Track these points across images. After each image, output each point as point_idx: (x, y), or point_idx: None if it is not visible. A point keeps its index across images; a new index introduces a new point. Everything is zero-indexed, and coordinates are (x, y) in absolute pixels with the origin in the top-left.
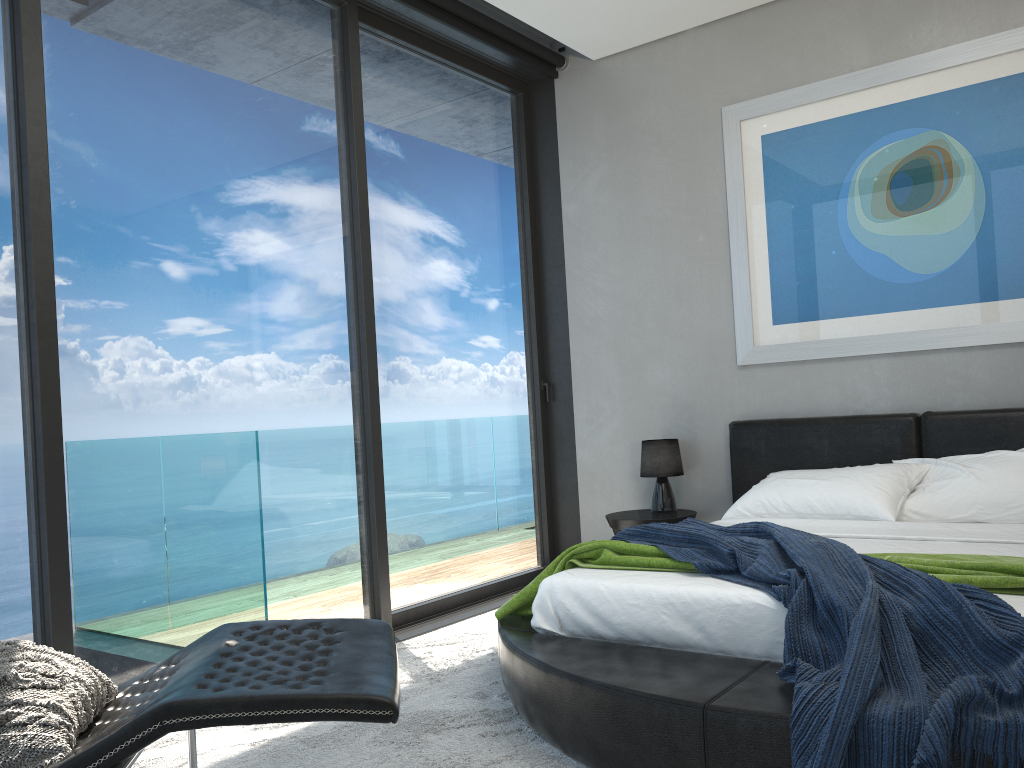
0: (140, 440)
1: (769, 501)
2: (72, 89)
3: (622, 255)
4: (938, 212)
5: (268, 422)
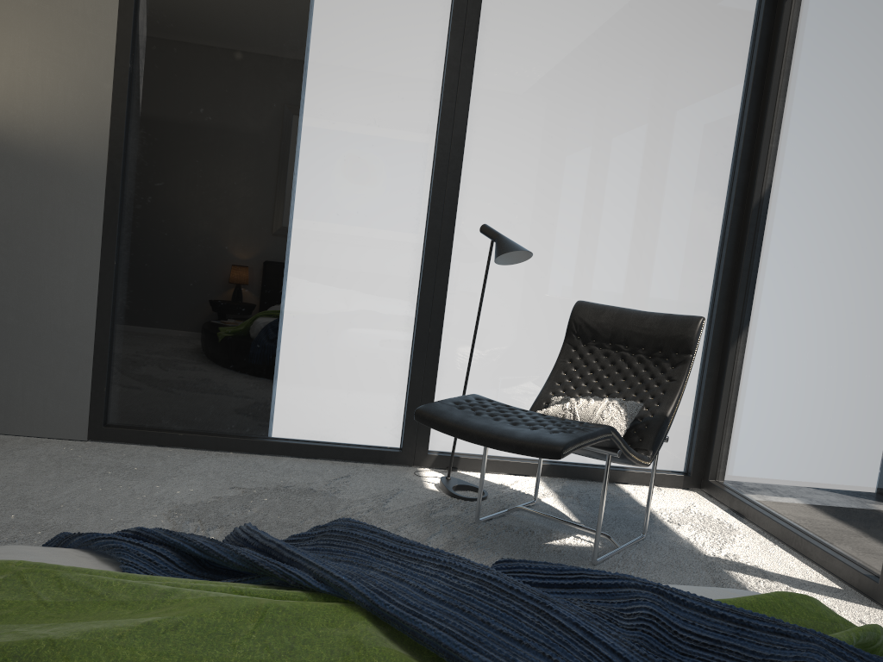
0: None
1: None
2: None
3: None
4: None
5: None
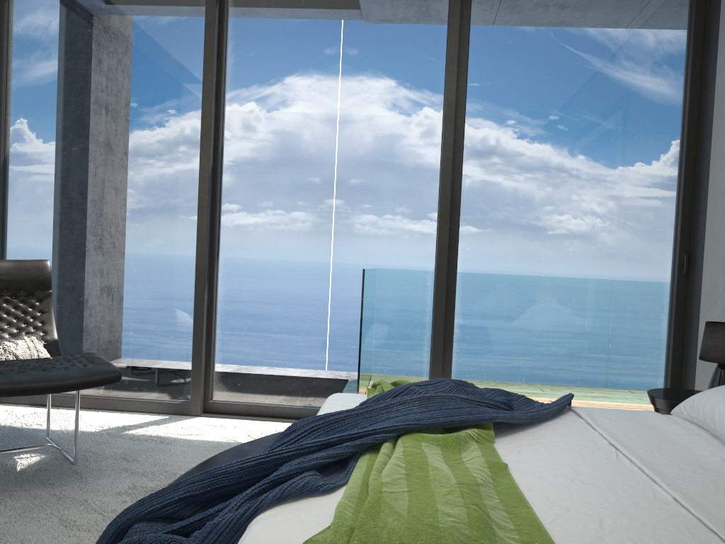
0: (263, 265)
1: (697, 404)
2: (243, 74)
3: None
4: None
5: (351, 263)
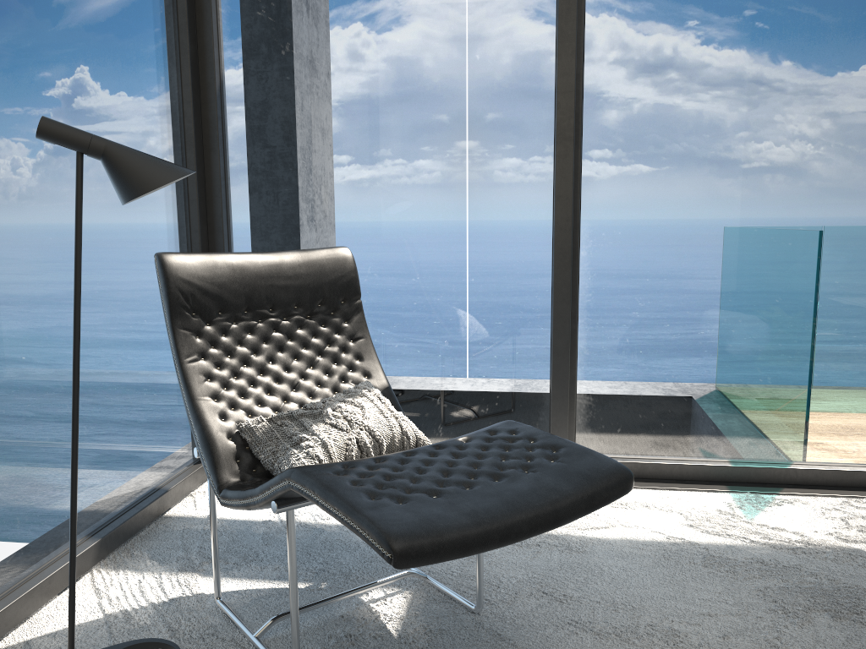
0: (660, 235)
1: None
2: None
3: None
4: None
5: (817, 223)
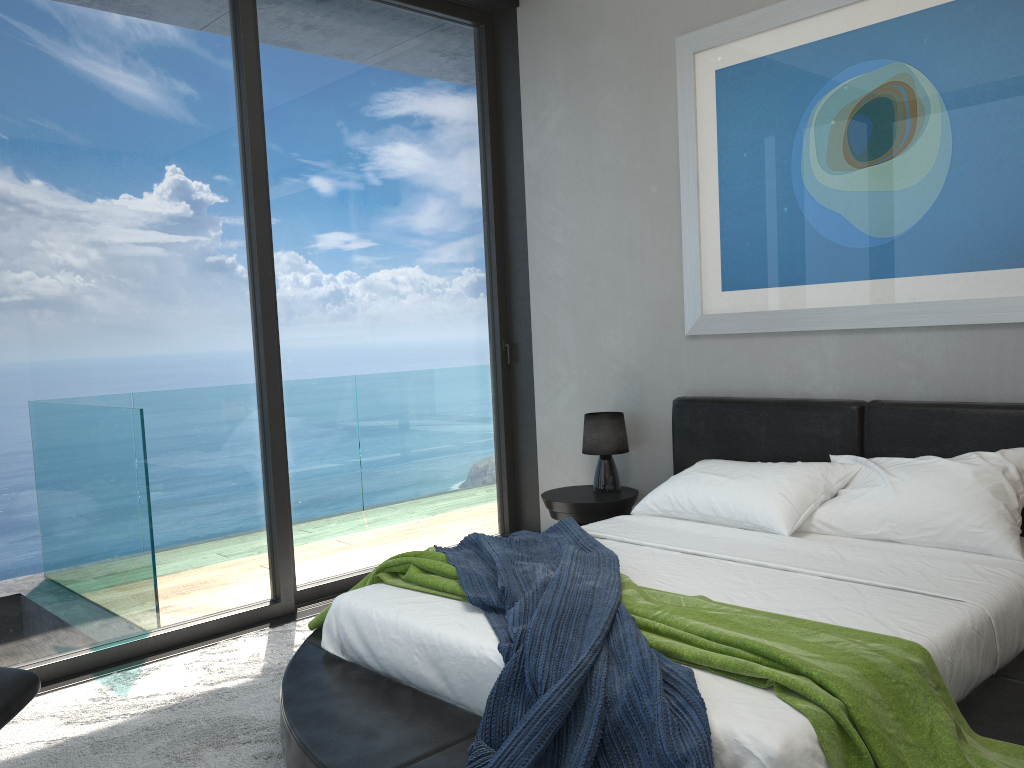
0: None
1: (676, 498)
2: None
3: (579, 207)
4: (898, 163)
5: (139, 403)
